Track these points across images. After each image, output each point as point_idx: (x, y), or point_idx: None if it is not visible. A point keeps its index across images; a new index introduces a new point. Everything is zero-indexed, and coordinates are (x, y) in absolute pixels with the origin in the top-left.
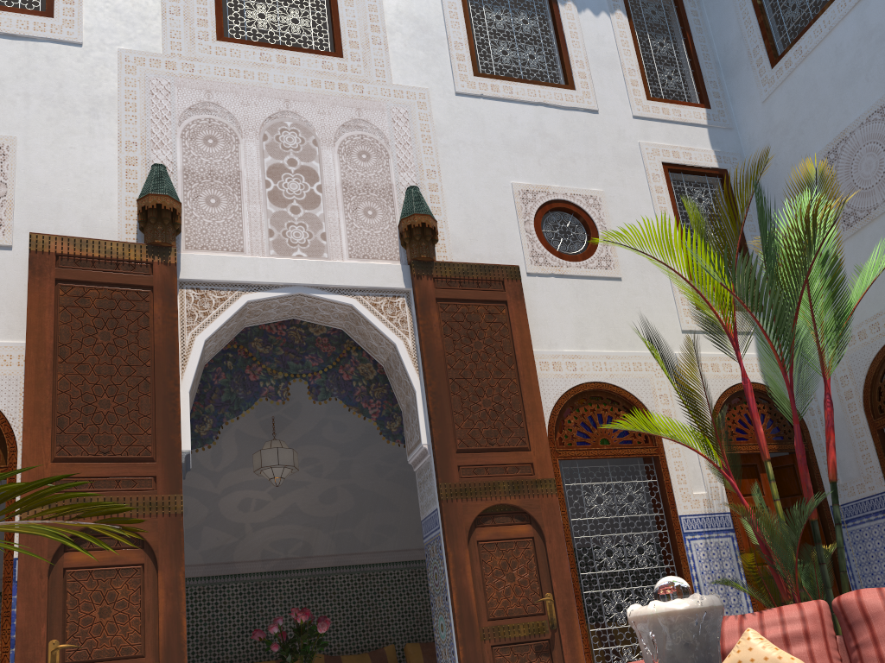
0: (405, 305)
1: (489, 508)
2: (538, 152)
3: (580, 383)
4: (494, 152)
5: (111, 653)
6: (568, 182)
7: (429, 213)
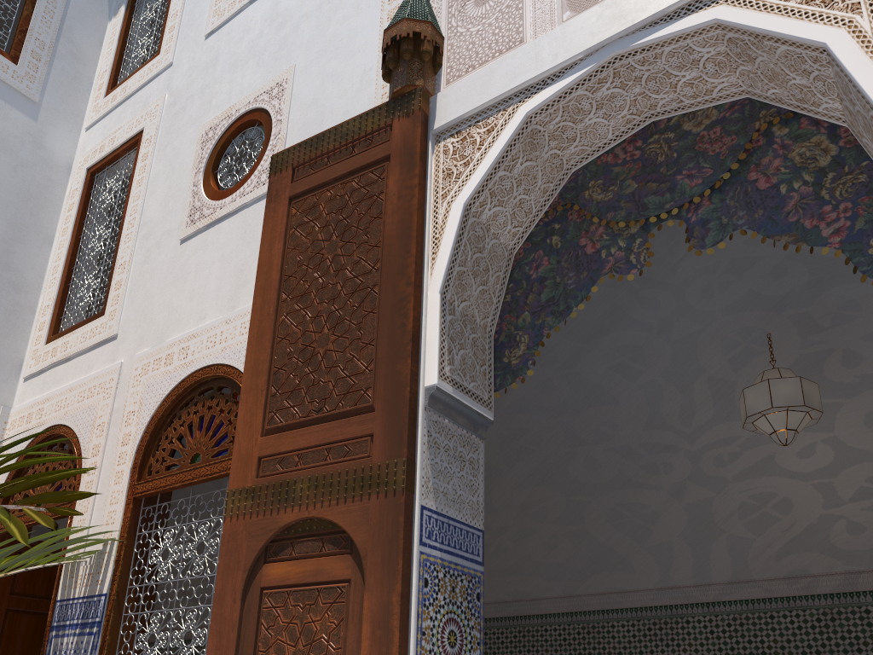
0: None
1: None
2: None
3: None
4: None
5: None
6: None
7: None
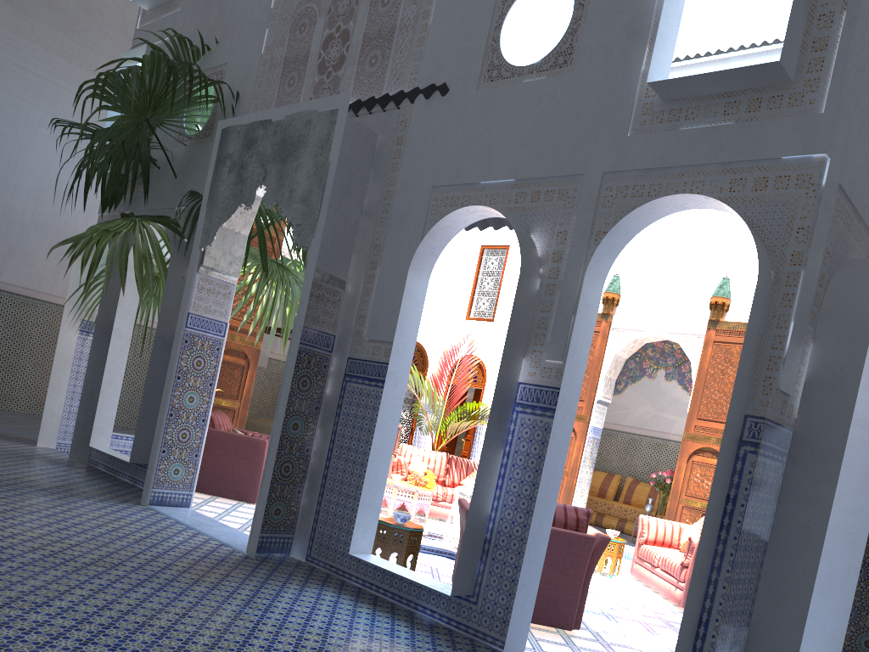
0: (702, 342)
1: (703, 447)
2: None
3: None
4: None
5: None
6: None
7: (721, 295)
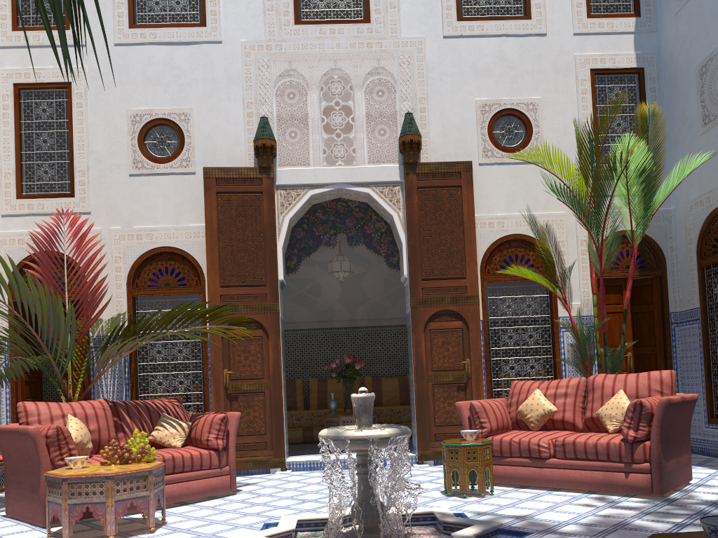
0: (400, 191)
1: (438, 311)
2: (496, 74)
3: (505, 235)
4: (466, 78)
5: (249, 376)
6: (515, 94)
7: (415, 132)
